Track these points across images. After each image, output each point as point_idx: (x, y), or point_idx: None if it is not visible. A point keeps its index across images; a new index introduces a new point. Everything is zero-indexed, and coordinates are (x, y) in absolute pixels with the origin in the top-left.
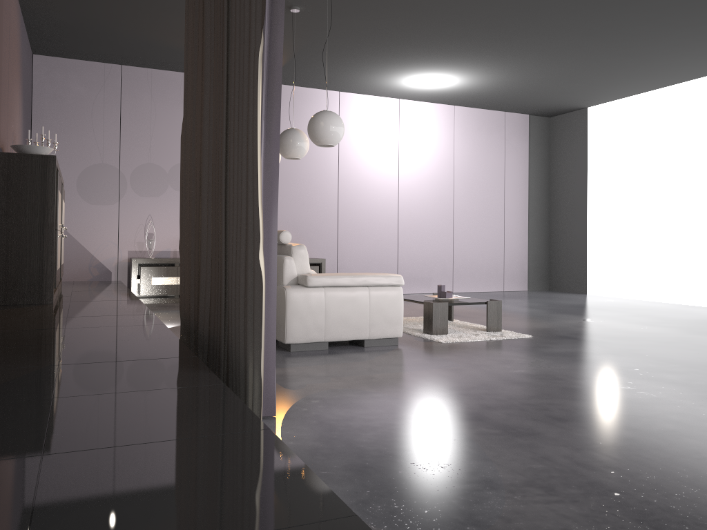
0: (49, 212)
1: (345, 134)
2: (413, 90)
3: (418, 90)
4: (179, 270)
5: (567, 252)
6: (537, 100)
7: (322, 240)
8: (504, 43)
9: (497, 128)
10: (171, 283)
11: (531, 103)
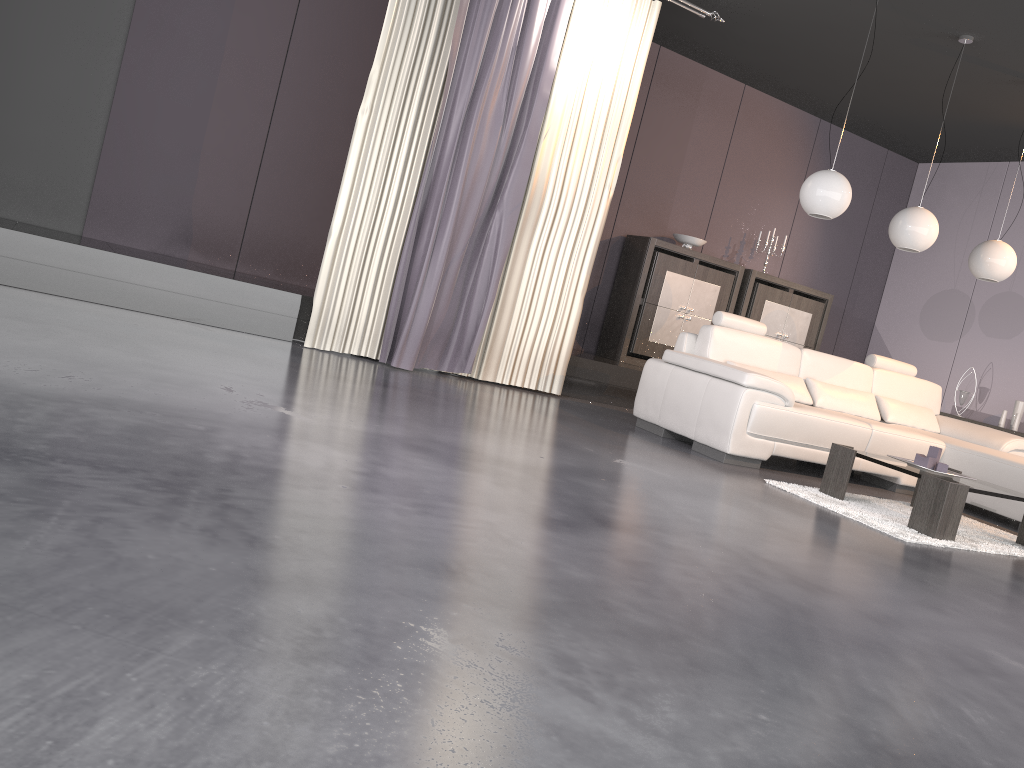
0: (636, 284)
1: None
2: None
3: None
4: None
5: None
6: None
7: None
8: None
9: None
10: None
11: None
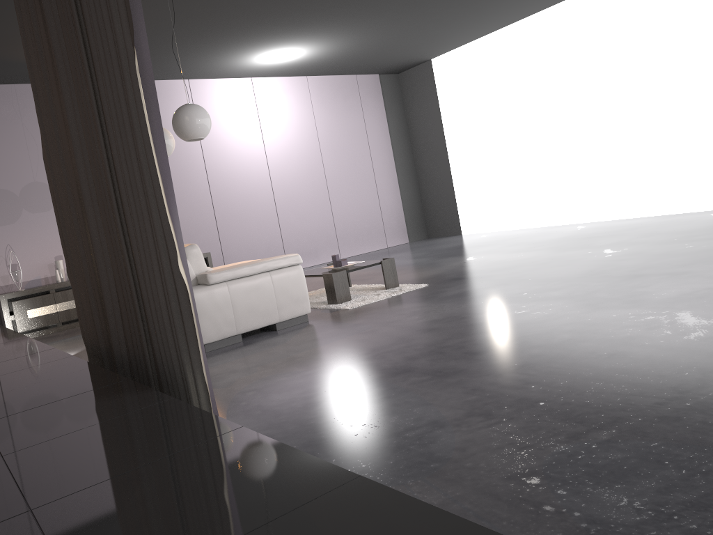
0: None
1: None
2: (264, 66)
3: (268, 66)
4: (57, 297)
5: (437, 199)
6: (384, 59)
7: (202, 234)
8: (346, 9)
9: (351, 91)
10: (50, 312)
11: (379, 63)
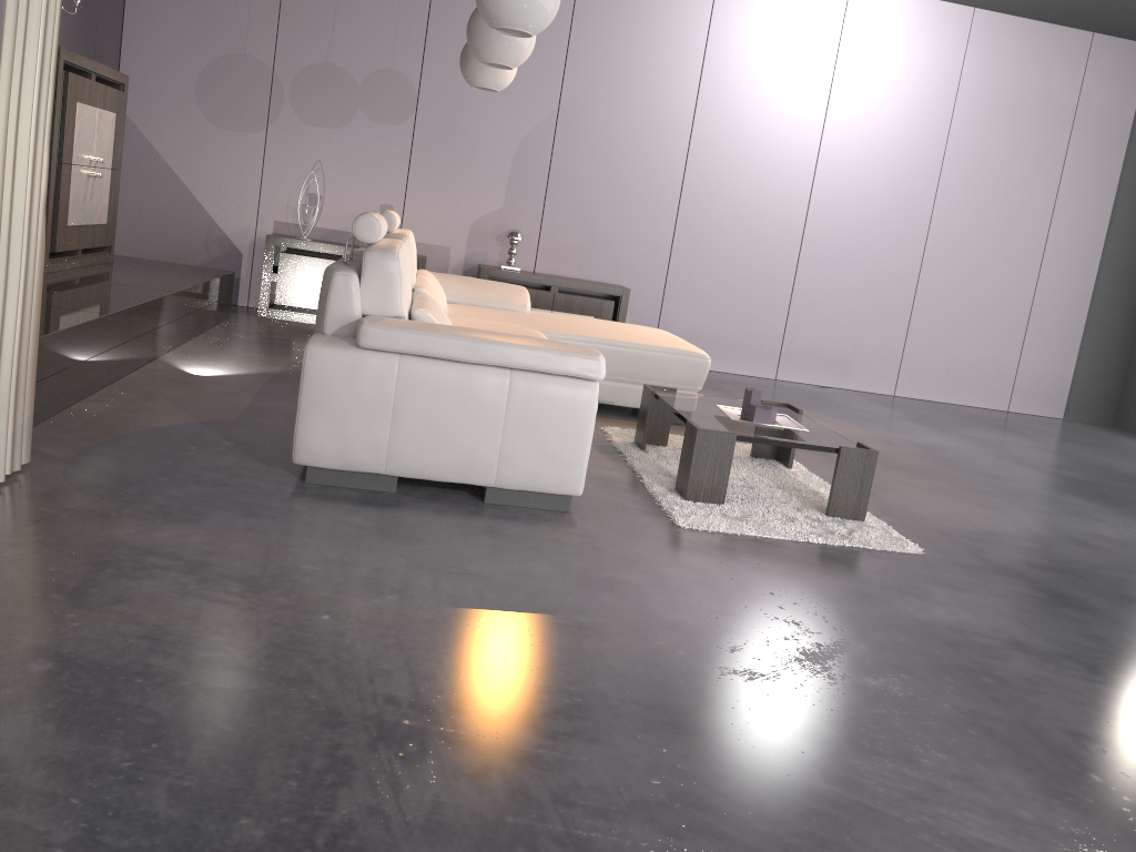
0: None
1: (720, 46)
2: None
3: None
4: None
5: None
6: None
7: (638, 253)
8: None
9: (1067, 66)
10: None
11: None
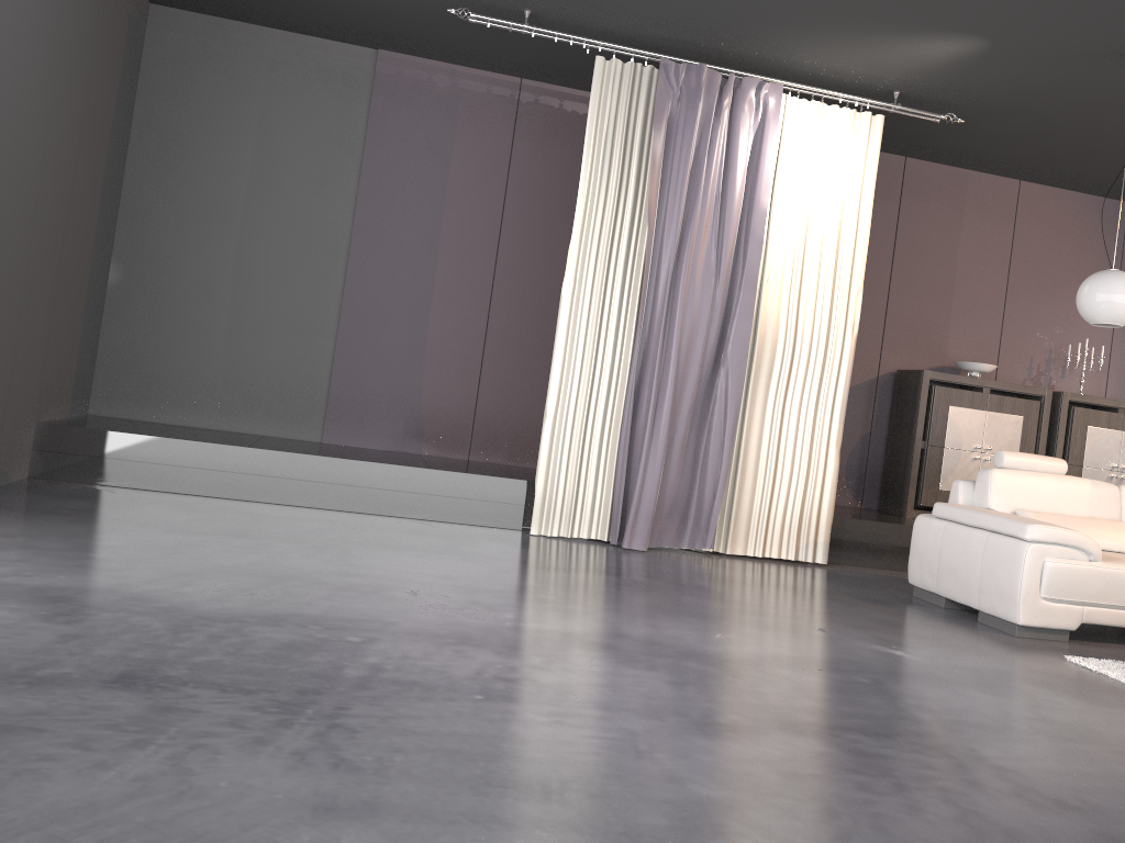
0: (913, 426)
1: None
2: None
3: None
4: None
5: None
6: None
7: None
8: None
9: None
10: None
11: None
